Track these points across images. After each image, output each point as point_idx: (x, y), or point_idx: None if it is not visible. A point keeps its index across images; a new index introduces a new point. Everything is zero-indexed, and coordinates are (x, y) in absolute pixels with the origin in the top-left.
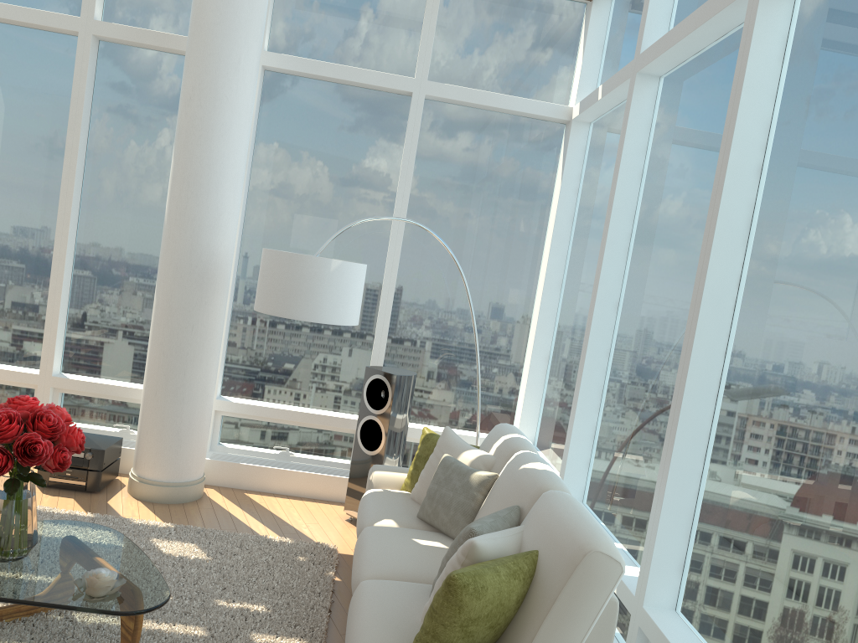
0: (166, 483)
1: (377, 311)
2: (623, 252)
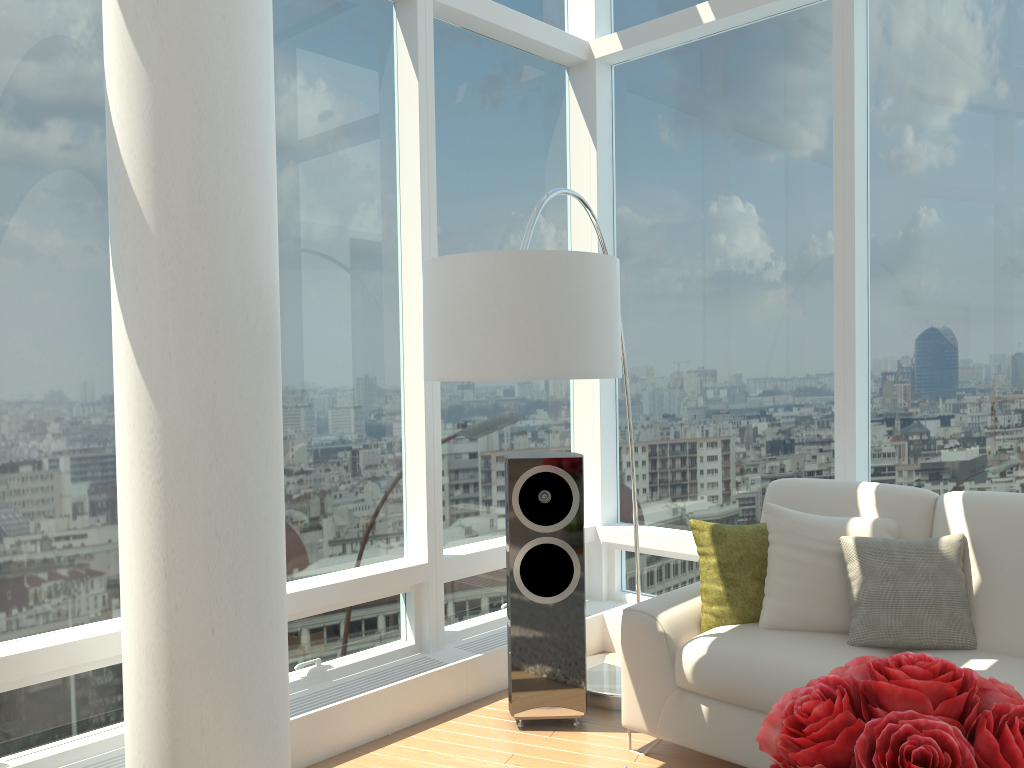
0: None
1: (402, 374)
2: (865, 216)
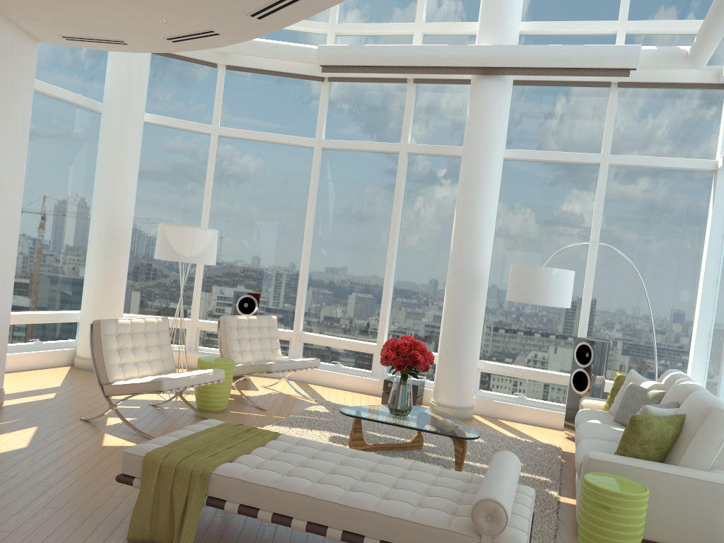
0: (452, 406)
1: (580, 304)
2: None
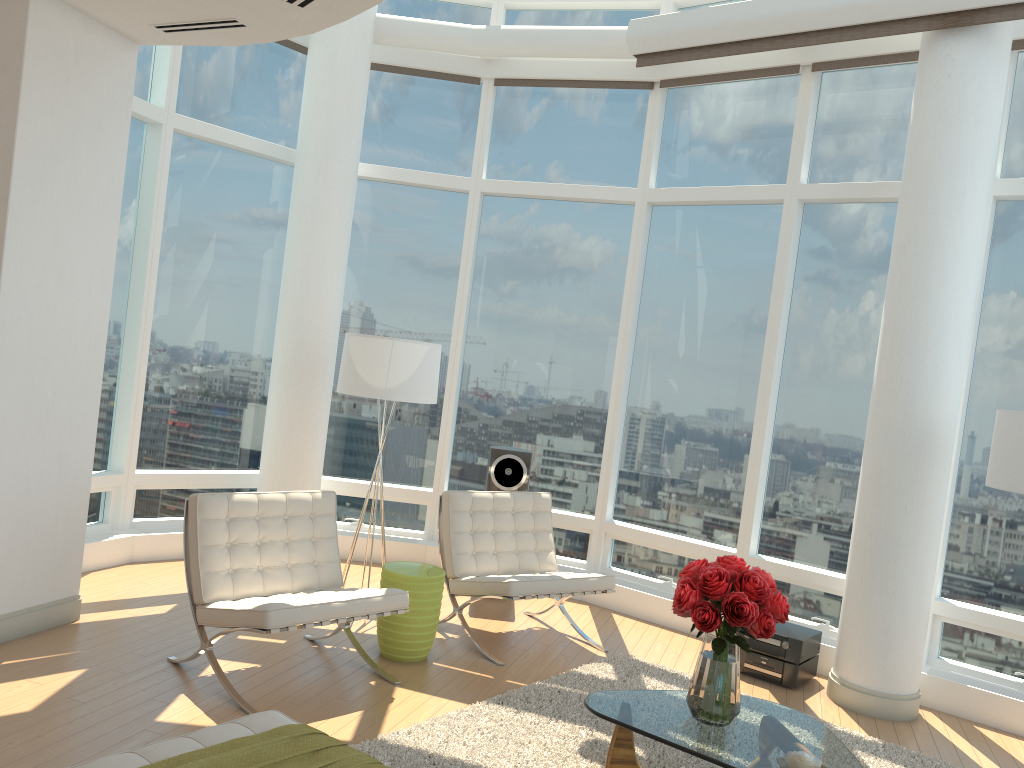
0: (871, 691)
1: None
2: None
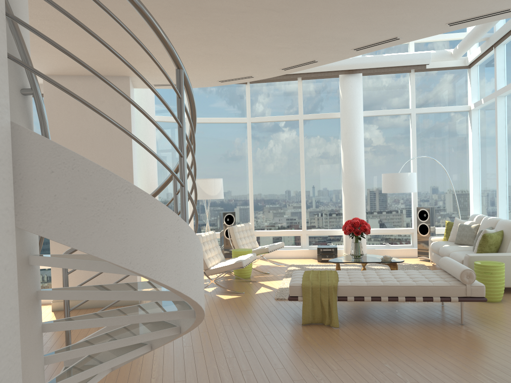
0: None
1: None
2: (504, 152)
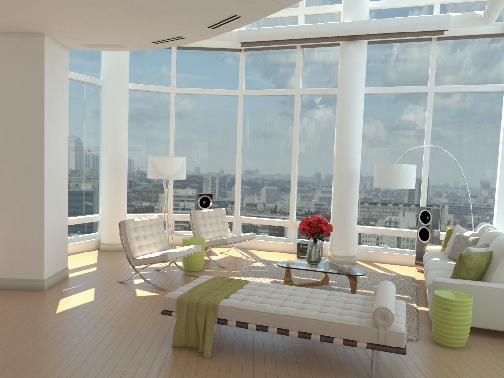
0: (342, 256)
1: (420, 185)
2: None
